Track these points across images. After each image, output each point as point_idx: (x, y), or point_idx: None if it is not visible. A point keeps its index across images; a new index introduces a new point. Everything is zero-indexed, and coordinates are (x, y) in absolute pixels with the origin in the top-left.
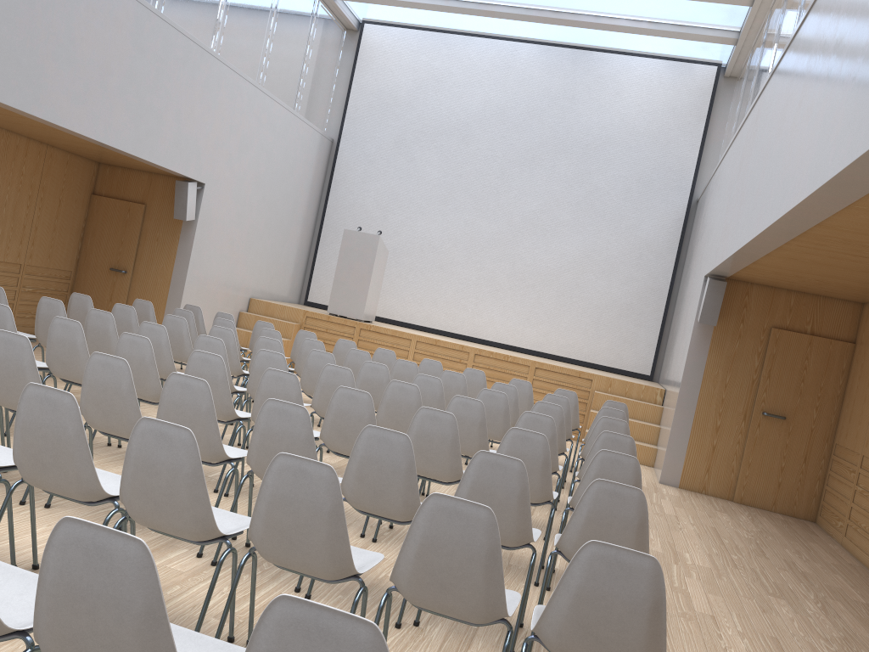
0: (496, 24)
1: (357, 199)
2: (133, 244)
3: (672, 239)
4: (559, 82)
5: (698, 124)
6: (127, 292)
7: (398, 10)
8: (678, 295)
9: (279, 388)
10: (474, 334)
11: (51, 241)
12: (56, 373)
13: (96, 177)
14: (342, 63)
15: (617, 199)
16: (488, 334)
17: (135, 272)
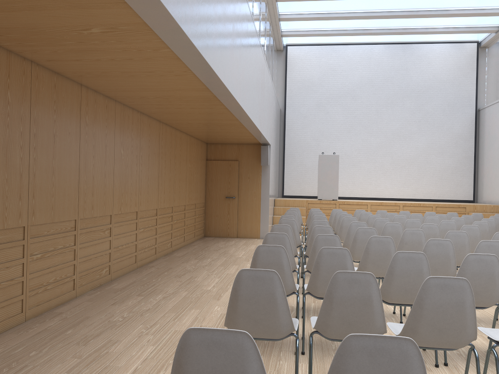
0: (364, 37)
1: (301, 137)
2: (236, 182)
3: (471, 131)
4: (398, 62)
5: (472, 72)
6: (237, 208)
7: (311, 38)
8: (481, 158)
9: None
10: (378, 196)
11: (200, 189)
12: None
13: (206, 151)
14: (277, 68)
15: (439, 115)
16: (385, 195)
17: (239, 196)
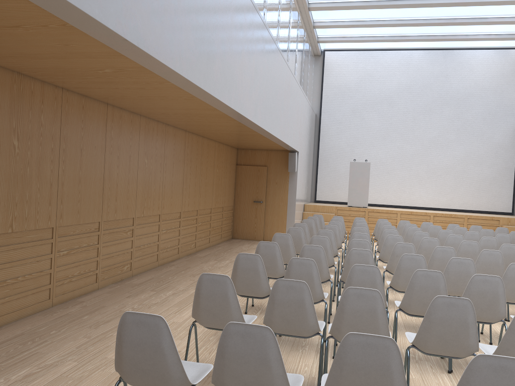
0: (403, 43)
1: (335, 143)
2: (264, 187)
3: (512, 141)
4: (438, 68)
5: None
6: (264, 212)
7: (349, 43)
8: None
9: (510, 252)
10: (412, 205)
11: (228, 192)
12: (386, 260)
13: (236, 156)
14: (314, 73)
15: (479, 124)
16: (419, 204)
17: (266, 201)
